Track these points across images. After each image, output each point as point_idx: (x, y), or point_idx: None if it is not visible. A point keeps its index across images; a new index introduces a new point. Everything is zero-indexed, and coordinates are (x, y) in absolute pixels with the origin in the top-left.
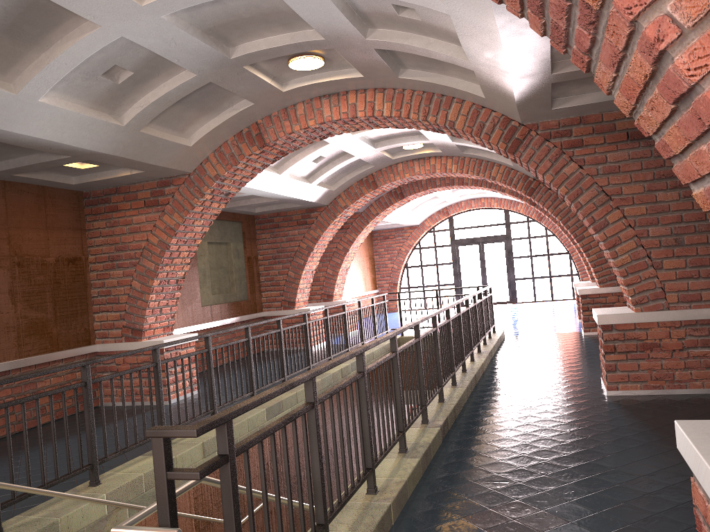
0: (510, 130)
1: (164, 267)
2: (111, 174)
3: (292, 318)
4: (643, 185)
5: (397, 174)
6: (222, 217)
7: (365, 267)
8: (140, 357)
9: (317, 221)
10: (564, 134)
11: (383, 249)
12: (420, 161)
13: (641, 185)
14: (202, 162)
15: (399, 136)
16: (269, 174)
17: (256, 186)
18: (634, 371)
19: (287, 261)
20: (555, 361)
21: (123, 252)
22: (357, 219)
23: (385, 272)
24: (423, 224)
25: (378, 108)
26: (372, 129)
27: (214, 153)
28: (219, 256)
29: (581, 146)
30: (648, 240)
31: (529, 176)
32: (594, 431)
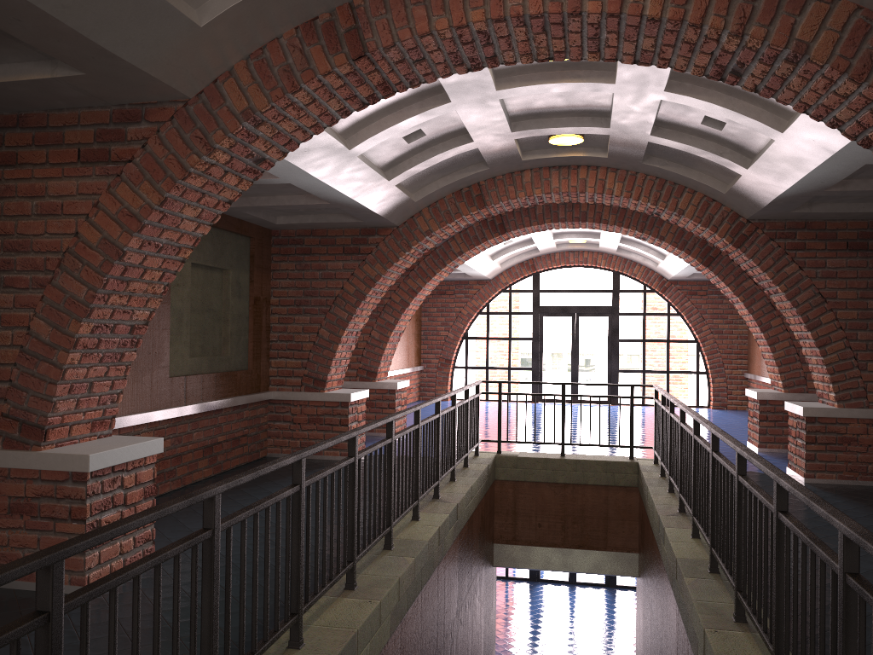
0: None
1: (108, 297)
2: (7, 74)
3: (319, 408)
4: None
5: (521, 187)
6: (220, 224)
7: (409, 332)
8: (33, 484)
9: (377, 250)
10: None
11: (436, 309)
12: (562, 170)
13: None
14: (217, 78)
15: (559, 113)
16: (332, 143)
17: (304, 164)
18: None
19: (319, 311)
20: (837, 548)
21: (18, 255)
22: (428, 257)
23: (436, 342)
24: (497, 279)
25: None
26: (535, 85)
27: (247, 61)
28: (208, 291)
29: None
30: None
31: (741, 214)
32: None
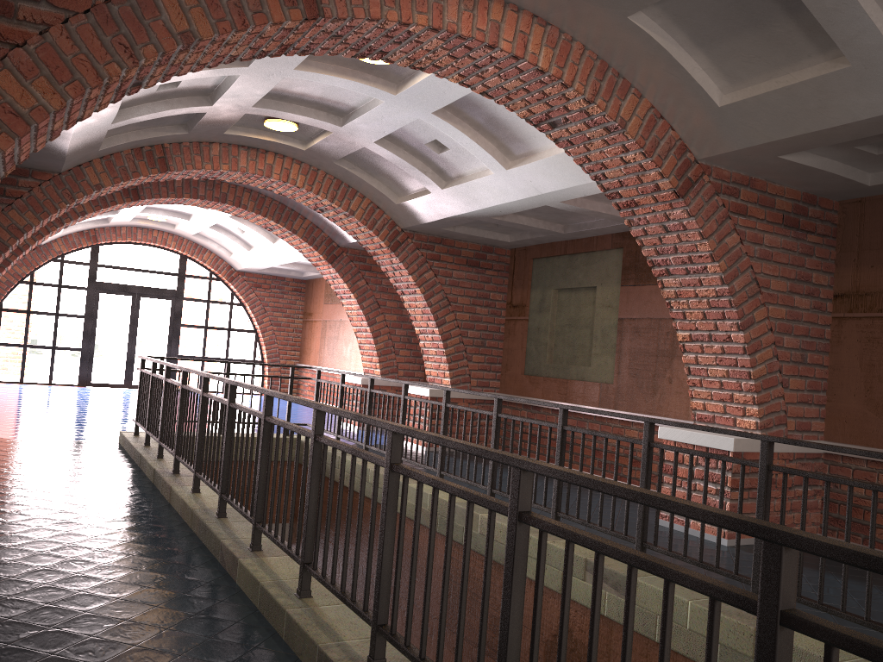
0: (684, 164)
1: None
2: None
3: None
4: (786, 283)
5: (209, 160)
6: None
7: None
8: None
9: (30, 196)
10: (733, 192)
11: None
12: (251, 151)
13: (785, 282)
14: None
15: (303, 102)
16: None
17: None
18: (752, 513)
19: None
20: None
21: None
22: None
23: None
24: (49, 246)
25: (534, 50)
26: (329, 75)
27: None
28: None
29: (744, 215)
30: (782, 351)
31: (399, 224)
32: (881, 603)
